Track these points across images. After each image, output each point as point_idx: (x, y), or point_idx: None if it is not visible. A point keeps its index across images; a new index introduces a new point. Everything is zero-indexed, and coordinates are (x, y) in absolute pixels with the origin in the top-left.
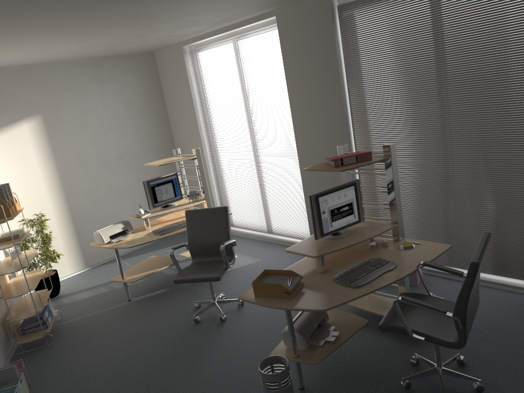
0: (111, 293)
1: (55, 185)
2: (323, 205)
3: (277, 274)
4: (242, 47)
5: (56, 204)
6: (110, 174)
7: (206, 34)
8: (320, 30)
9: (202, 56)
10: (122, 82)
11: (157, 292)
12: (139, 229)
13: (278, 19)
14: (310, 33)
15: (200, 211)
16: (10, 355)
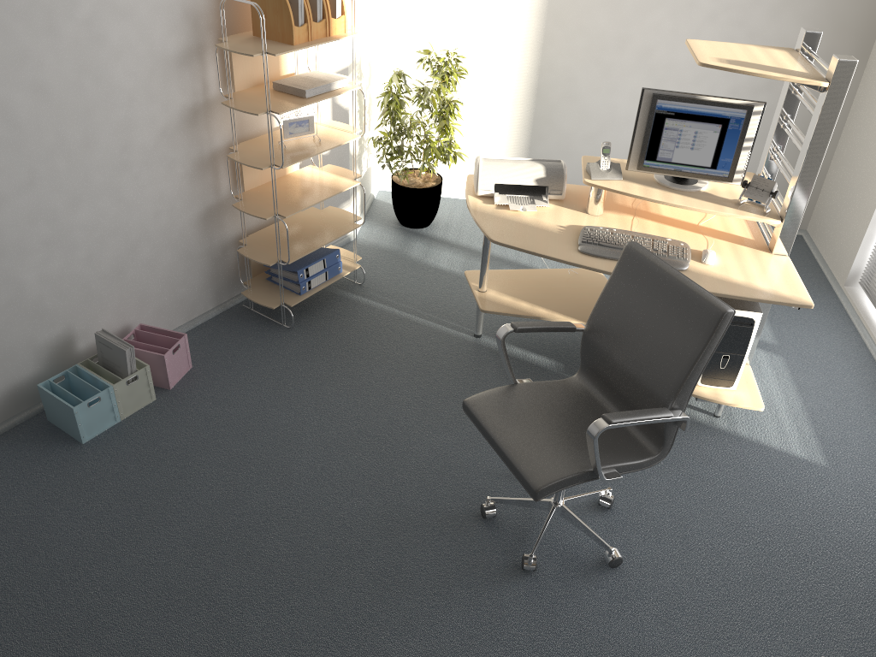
0: None
1: (530, 0)
2: None
3: None
4: None
5: (516, 46)
6: (666, 22)
7: None
8: None
9: None
10: None
11: (533, 359)
12: (581, 200)
13: None
14: None
15: (656, 270)
16: (231, 302)
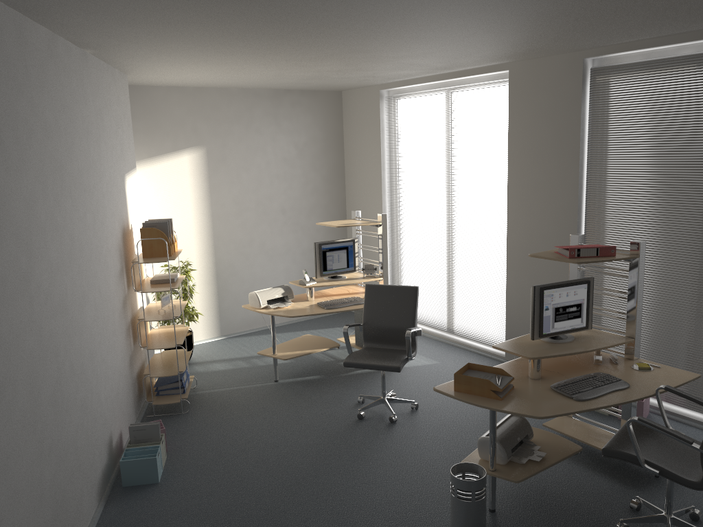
0: (253, 369)
1: (204, 231)
2: (547, 300)
3: (483, 370)
4: (457, 101)
5: (202, 254)
6: (267, 229)
7: (414, 79)
8: (563, 95)
9: (403, 105)
10: (300, 122)
11: (309, 378)
12: (299, 299)
13: (511, 74)
14: (550, 95)
15: (384, 287)
16: (140, 416)
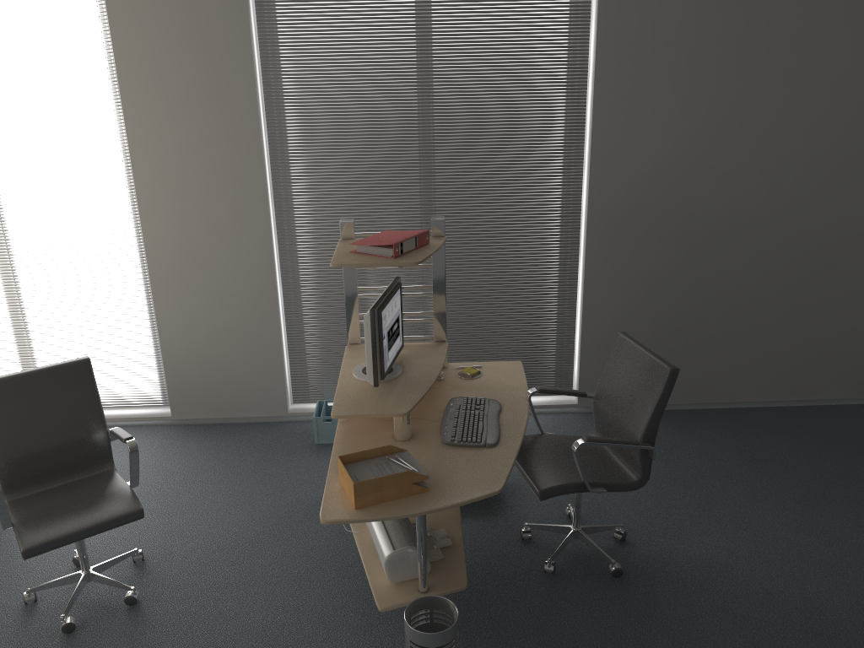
0: None
1: None
2: (383, 324)
3: (363, 459)
4: None
5: None
6: None
7: None
8: (216, 5)
9: None
10: None
11: None
12: None
13: None
14: (191, 4)
15: (20, 377)
16: None
